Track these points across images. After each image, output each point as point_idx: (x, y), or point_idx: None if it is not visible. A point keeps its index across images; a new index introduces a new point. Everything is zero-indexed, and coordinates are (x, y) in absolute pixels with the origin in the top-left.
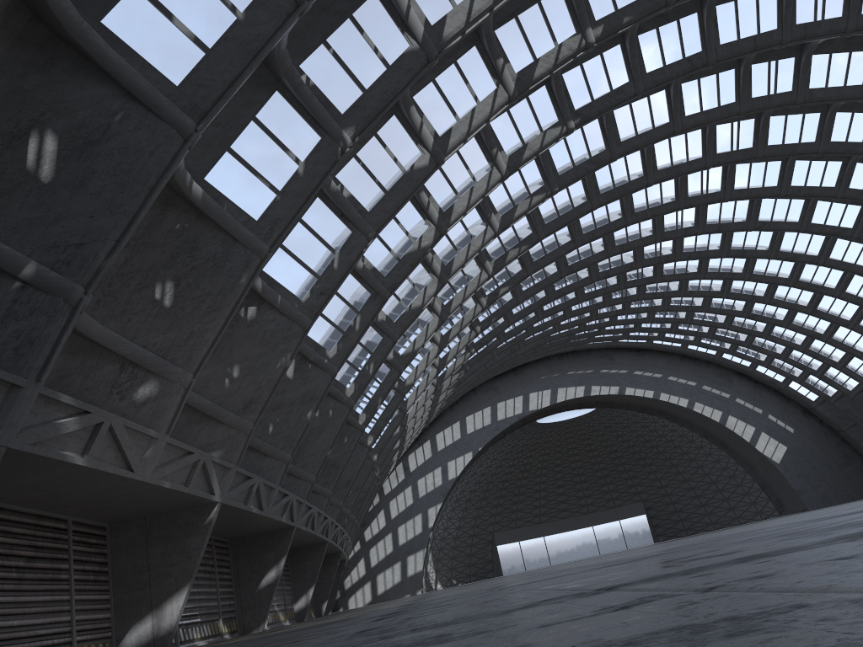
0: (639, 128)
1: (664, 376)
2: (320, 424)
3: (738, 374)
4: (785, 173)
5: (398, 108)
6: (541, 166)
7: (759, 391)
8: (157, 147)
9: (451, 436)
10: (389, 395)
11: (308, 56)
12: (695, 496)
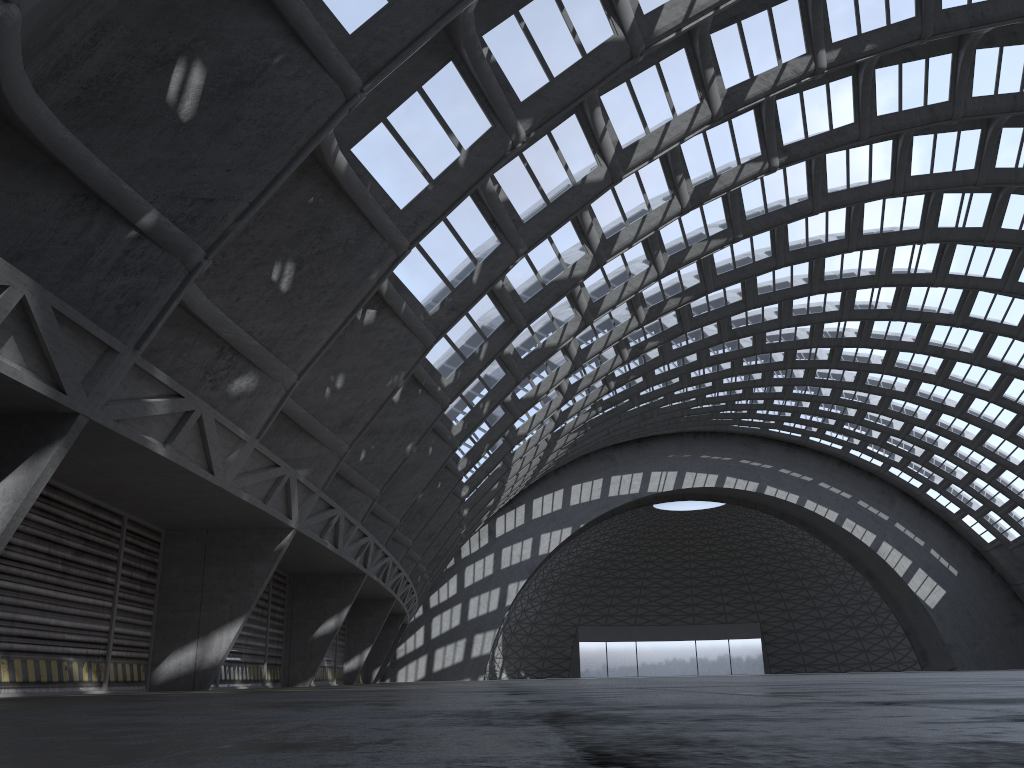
0: (852, 180)
1: (815, 480)
2: (416, 461)
3: (904, 494)
4: (1014, 266)
5: (580, 106)
6: (727, 205)
7: (925, 519)
8: (314, 102)
9: (550, 505)
10: (496, 443)
11: (495, 26)
12: (824, 628)
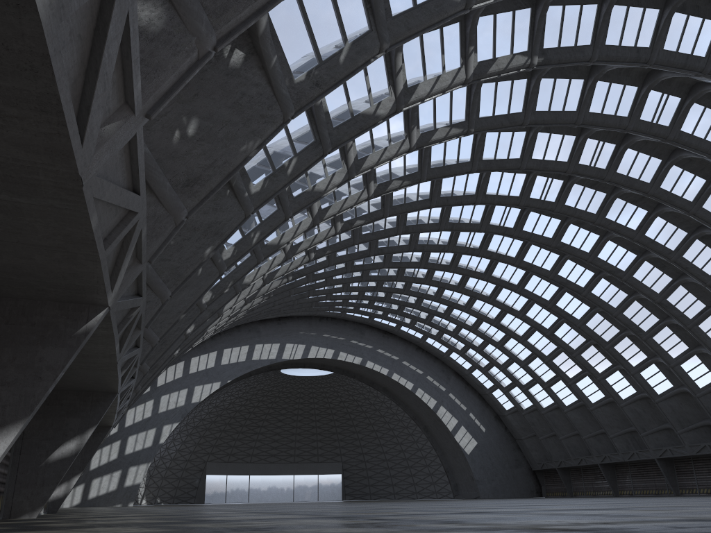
0: (553, 105)
1: (400, 359)
2: None
3: (456, 374)
4: (606, 205)
5: None
6: (469, 101)
7: (468, 392)
8: None
9: (205, 363)
10: None
11: None
12: (387, 467)
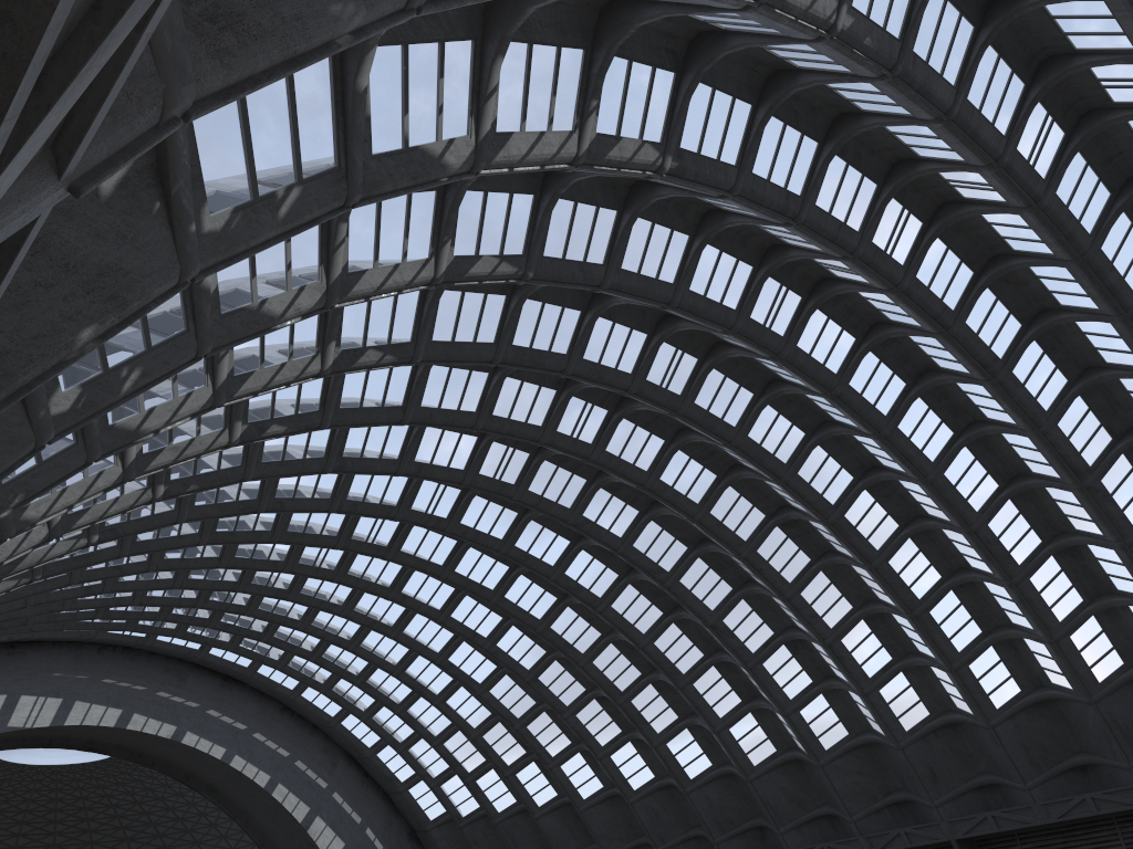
0: (644, 265)
1: (249, 729)
2: None
3: (348, 756)
4: (663, 459)
5: None
6: (534, 222)
7: (366, 789)
8: None
9: None
10: None
11: None
12: None
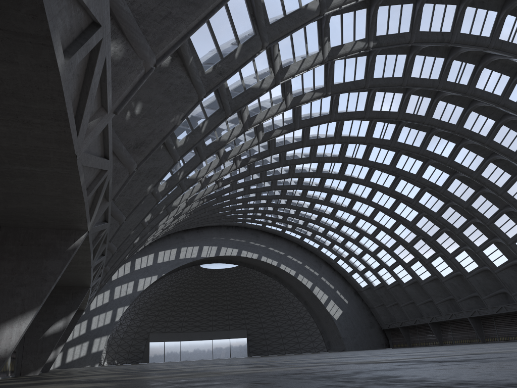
0: (385, 73)
1: (285, 254)
2: None
3: (325, 263)
4: (426, 141)
5: None
6: (326, 73)
7: (335, 275)
8: None
9: (146, 262)
10: None
11: None
12: (279, 331)
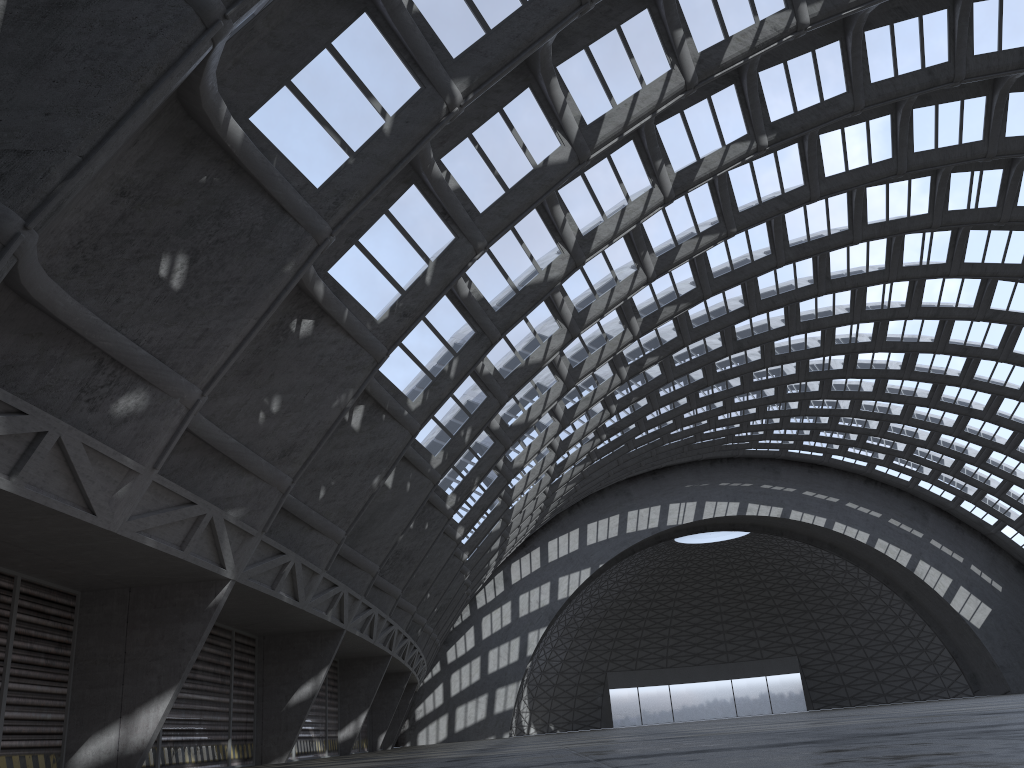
0: (851, 162)
1: (841, 501)
2: (393, 499)
3: (936, 509)
4: None
5: (535, 79)
6: (717, 197)
7: (962, 533)
8: (161, 28)
9: (566, 546)
10: (491, 477)
11: None
12: (865, 658)
